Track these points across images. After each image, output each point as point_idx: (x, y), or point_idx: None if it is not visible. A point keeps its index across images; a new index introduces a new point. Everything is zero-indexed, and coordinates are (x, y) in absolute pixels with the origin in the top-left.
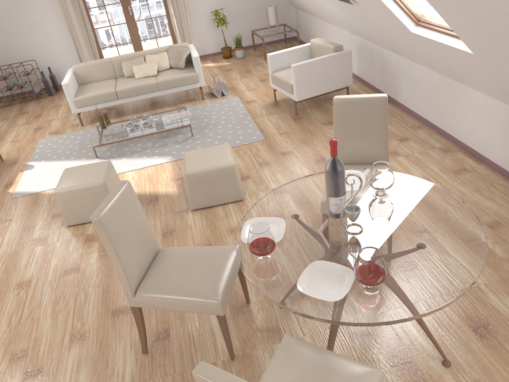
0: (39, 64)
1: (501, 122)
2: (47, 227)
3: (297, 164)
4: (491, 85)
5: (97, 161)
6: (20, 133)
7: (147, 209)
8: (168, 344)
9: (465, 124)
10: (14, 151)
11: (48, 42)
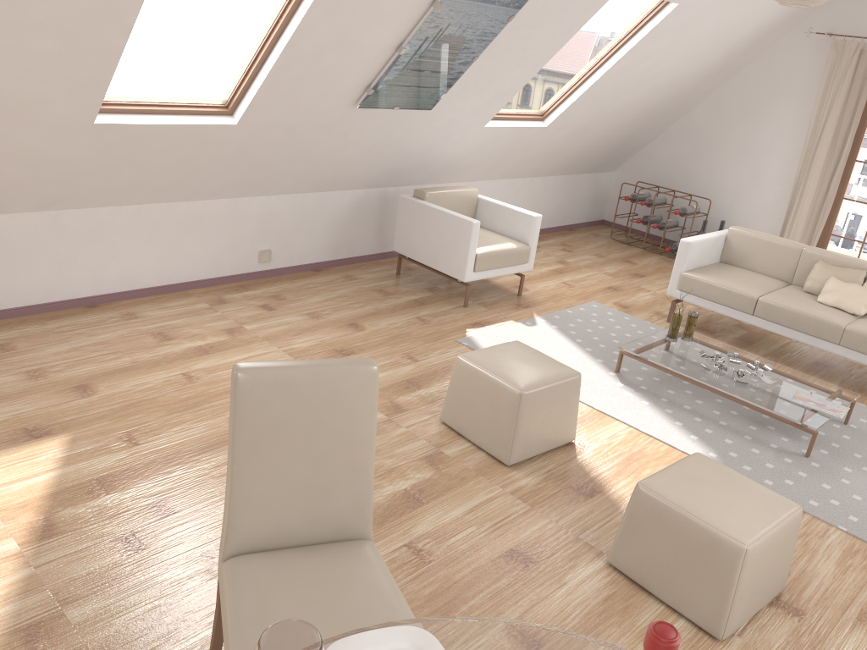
0: (715, 211)
1: None
2: (426, 402)
3: None
4: None
5: (609, 376)
6: (587, 280)
7: (557, 494)
8: None
9: None
10: (546, 294)
11: (752, 184)
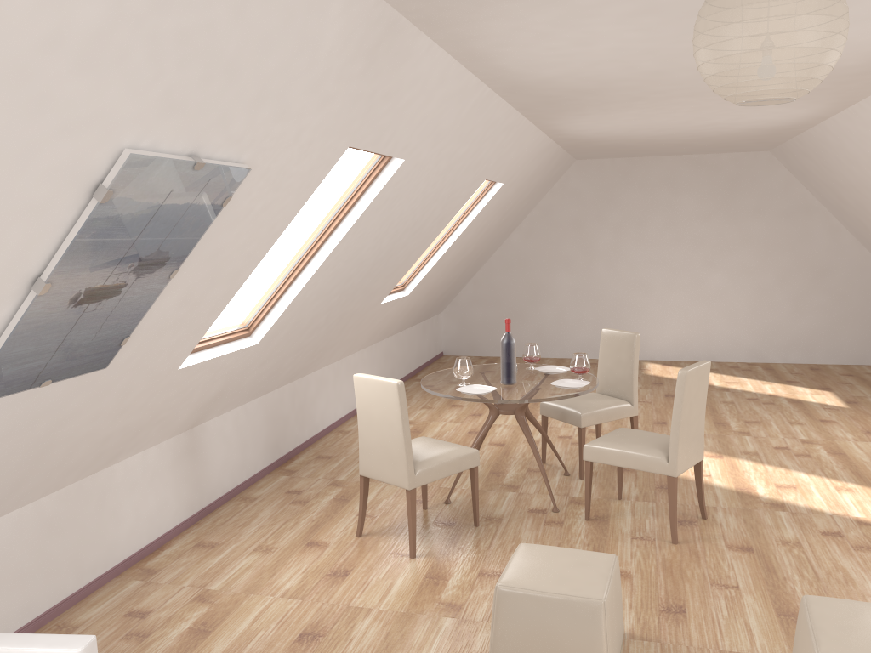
0: None
1: (169, 466)
2: None
3: (358, 644)
4: (197, 405)
5: None
6: None
7: None
8: (679, 517)
9: (122, 526)
10: None
11: None
